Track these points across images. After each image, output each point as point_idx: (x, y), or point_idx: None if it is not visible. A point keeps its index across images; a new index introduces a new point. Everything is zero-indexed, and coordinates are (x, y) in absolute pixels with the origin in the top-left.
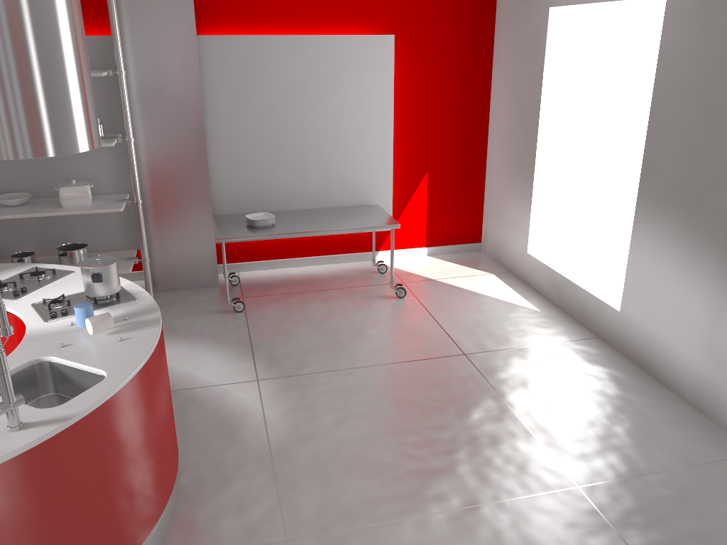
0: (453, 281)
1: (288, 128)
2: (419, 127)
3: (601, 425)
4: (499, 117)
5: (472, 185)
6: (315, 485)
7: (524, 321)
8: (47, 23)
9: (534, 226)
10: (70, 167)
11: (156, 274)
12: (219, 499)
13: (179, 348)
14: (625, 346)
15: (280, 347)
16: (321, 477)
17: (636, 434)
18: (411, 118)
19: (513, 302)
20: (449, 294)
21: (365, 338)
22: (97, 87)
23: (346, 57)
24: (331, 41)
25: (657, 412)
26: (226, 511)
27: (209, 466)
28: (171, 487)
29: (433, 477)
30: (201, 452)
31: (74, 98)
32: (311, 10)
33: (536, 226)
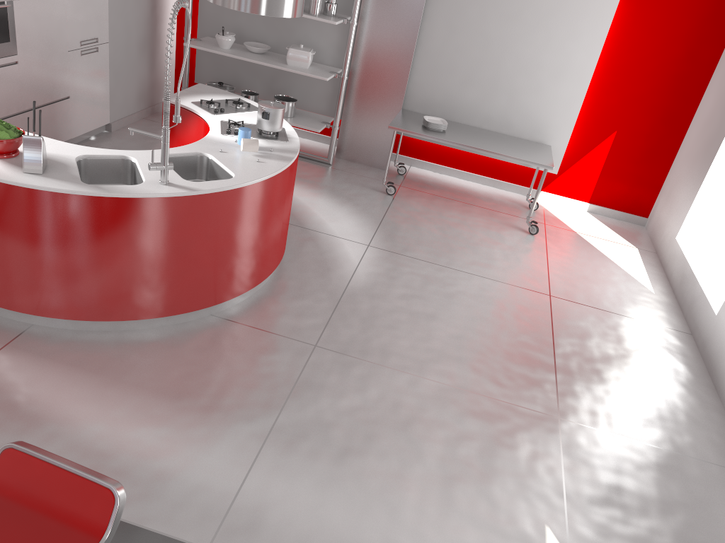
0: (592, 239)
1: (491, 50)
2: (623, 85)
3: (623, 392)
4: (710, 97)
5: (658, 159)
6: (359, 325)
7: (629, 294)
8: None
9: (693, 215)
10: (305, 34)
11: (342, 144)
12: (289, 304)
13: (328, 203)
14: (706, 349)
15: (402, 231)
16: (366, 323)
17: (649, 411)
18: (618, 74)
19: (634, 277)
20: (578, 248)
21: (475, 251)
22: None
23: None
24: None
25: (687, 407)
26: (289, 312)
27: (296, 283)
28: (260, 280)
29: (447, 360)
30: (297, 272)
31: None
32: None
33: (695, 216)
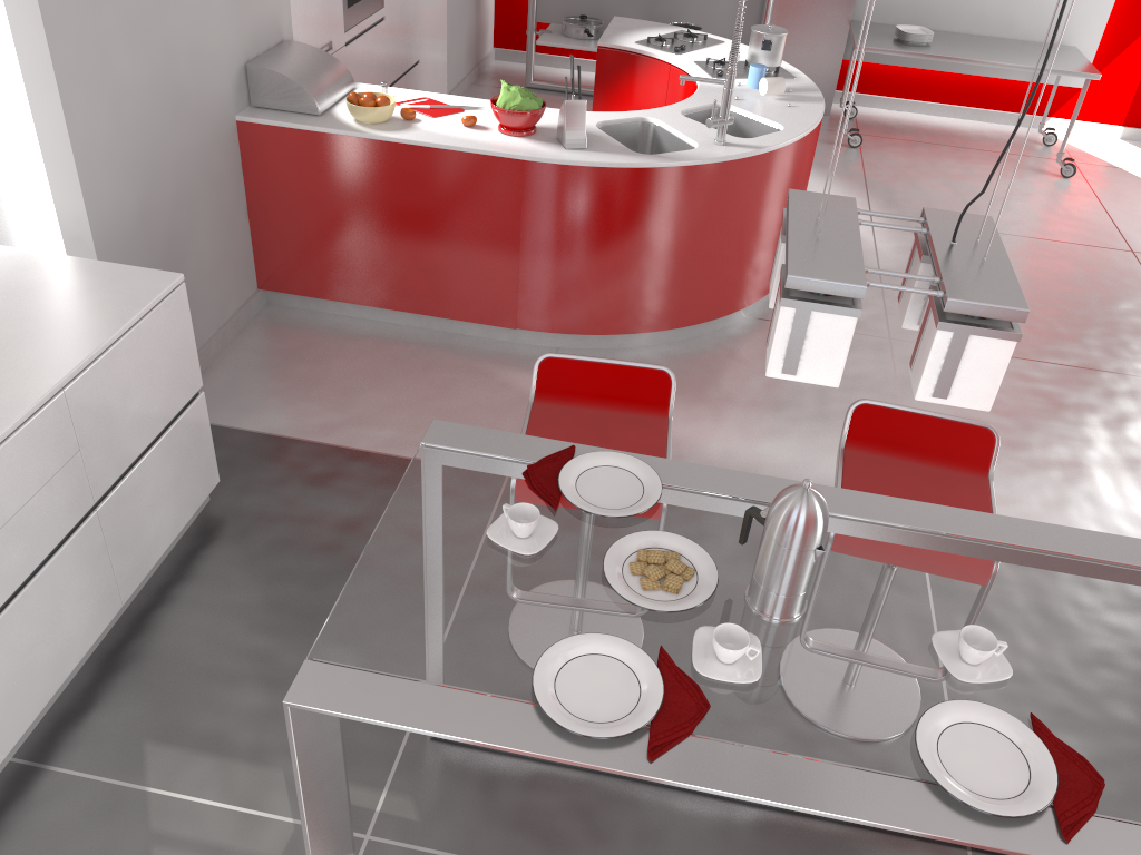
0: None
1: None
2: None
3: None
4: None
5: None
6: None
7: None
8: None
9: None
10: None
11: None
12: None
13: None
14: None
15: (900, 192)
16: None
17: None
18: None
19: None
20: (1135, 189)
21: (1006, 207)
22: None
23: None
24: None
25: None
26: None
27: None
28: None
29: (1053, 339)
30: None
31: None
32: None
33: None
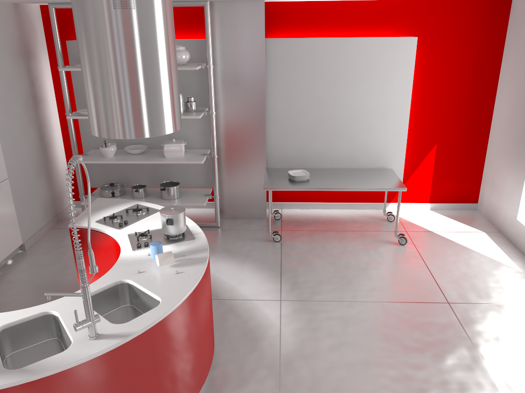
0: (448, 235)
1: (326, 107)
2: (432, 109)
3: None
4: (503, 104)
5: (474, 157)
6: None
7: (506, 280)
8: (148, 46)
9: None
10: None
11: (223, 207)
12: None
13: (230, 266)
14: None
15: (302, 275)
16: (314, 392)
17: None
18: (426, 102)
19: (499, 260)
20: (443, 246)
21: (367, 276)
22: (195, 75)
23: (376, 55)
24: (365, 42)
25: None
26: None
27: (234, 366)
28: (203, 381)
29: None
30: (231, 353)
31: (164, 97)
32: (352, 18)
33: None
